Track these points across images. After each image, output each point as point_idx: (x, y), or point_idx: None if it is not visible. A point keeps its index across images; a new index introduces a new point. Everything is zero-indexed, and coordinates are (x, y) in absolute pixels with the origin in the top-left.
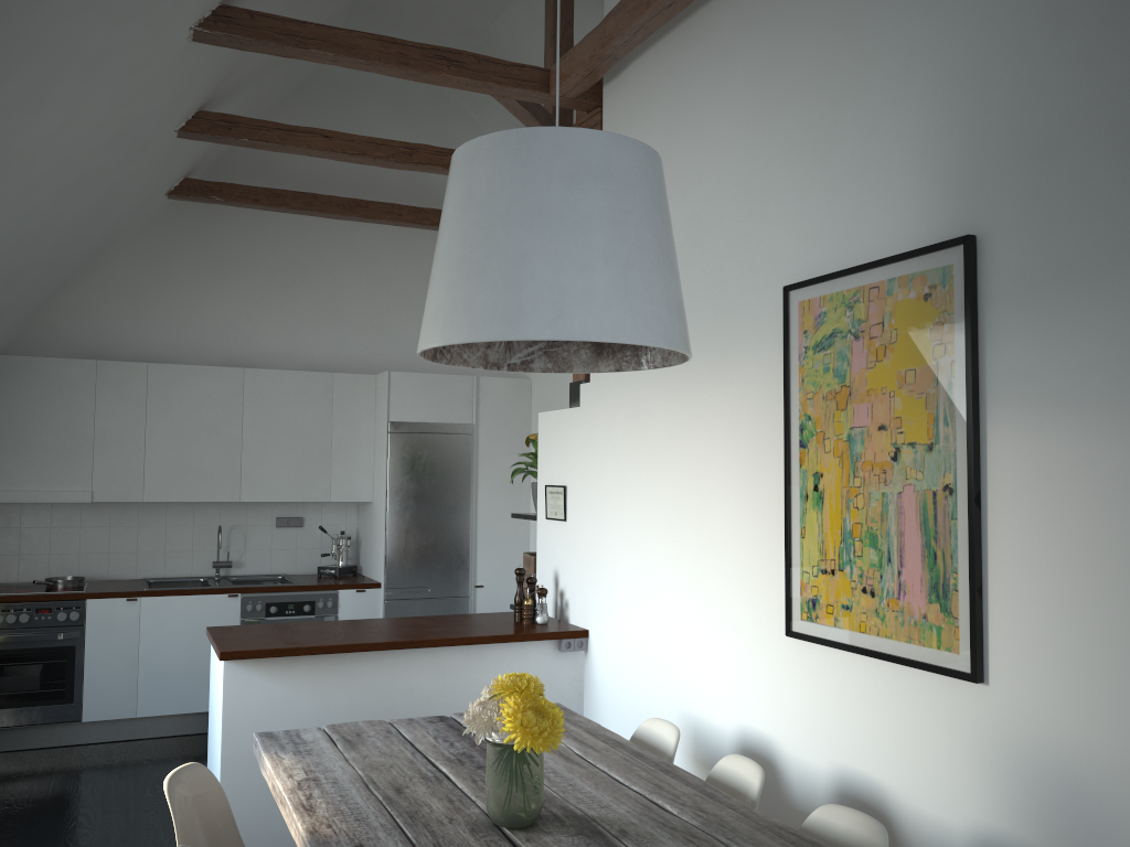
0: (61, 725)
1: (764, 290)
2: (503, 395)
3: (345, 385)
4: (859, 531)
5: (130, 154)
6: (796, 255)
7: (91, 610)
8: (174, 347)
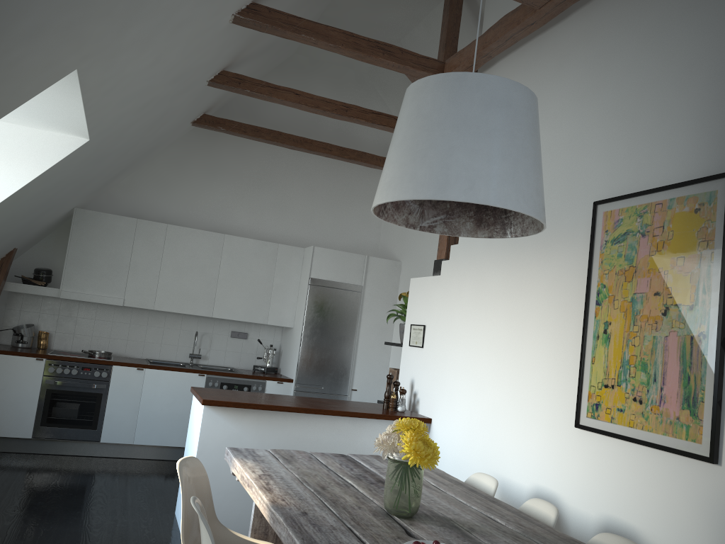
0: (87, 442)
1: (578, 204)
2: (383, 270)
3: (285, 252)
4: (634, 360)
5: (180, 91)
6: (603, 182)
7: (114, 372)
8: (183, 217)
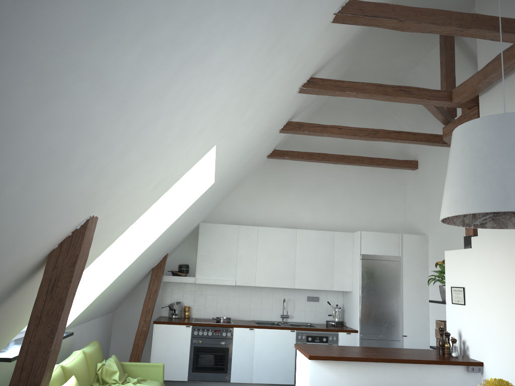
0: (221, 382)
1: None
2: (414, 243)
3: (339, 237)
4: None
5: (264, 140)
6: None
7: (235, 332)
8: (266, 220)
